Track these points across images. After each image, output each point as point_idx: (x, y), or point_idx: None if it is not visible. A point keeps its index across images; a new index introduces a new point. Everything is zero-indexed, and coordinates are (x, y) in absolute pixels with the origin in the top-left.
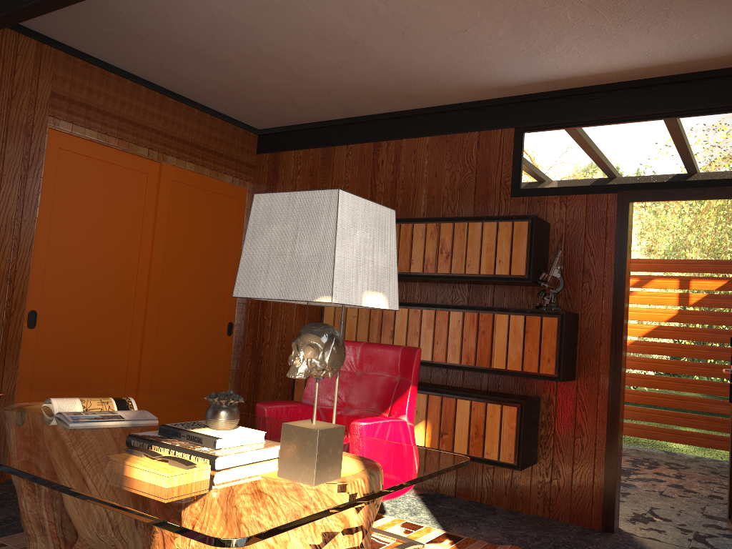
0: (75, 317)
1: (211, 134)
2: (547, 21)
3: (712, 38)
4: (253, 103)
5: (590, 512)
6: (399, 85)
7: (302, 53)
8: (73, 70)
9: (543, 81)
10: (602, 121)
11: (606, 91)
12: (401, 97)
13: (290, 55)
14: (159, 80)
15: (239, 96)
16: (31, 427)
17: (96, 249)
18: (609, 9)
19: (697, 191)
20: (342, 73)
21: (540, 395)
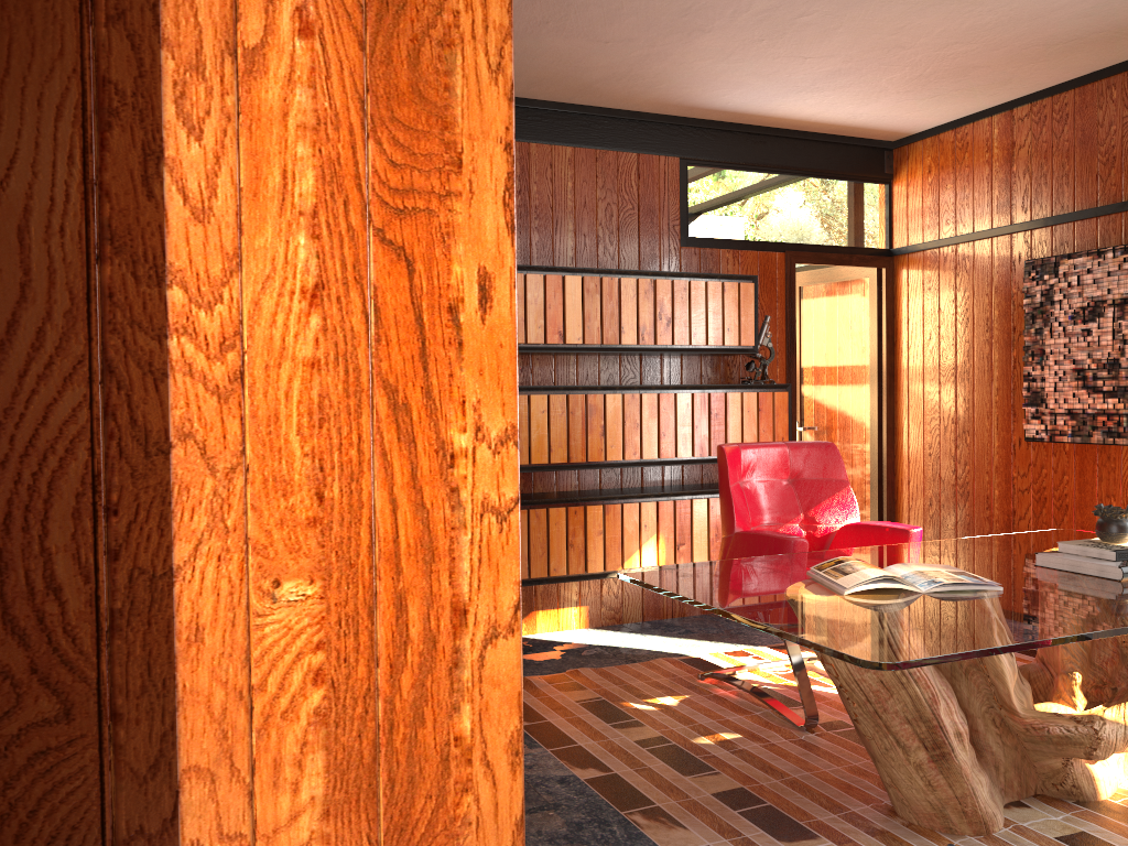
0: None
1: None
2: (871, 74)
3: (911, 118)
4: None
5: None
6: (609, 77)
7: (612, 16)
8: None
9: (737, 112)
10: (766, 168)
11: (771, 135)
12: (572, 87)
13: (595, 12)
14: None
15: None
16: (1026, 599)
17: None
18: (921, 81)
19: (846, 257)
20: (590, 47)
21: None
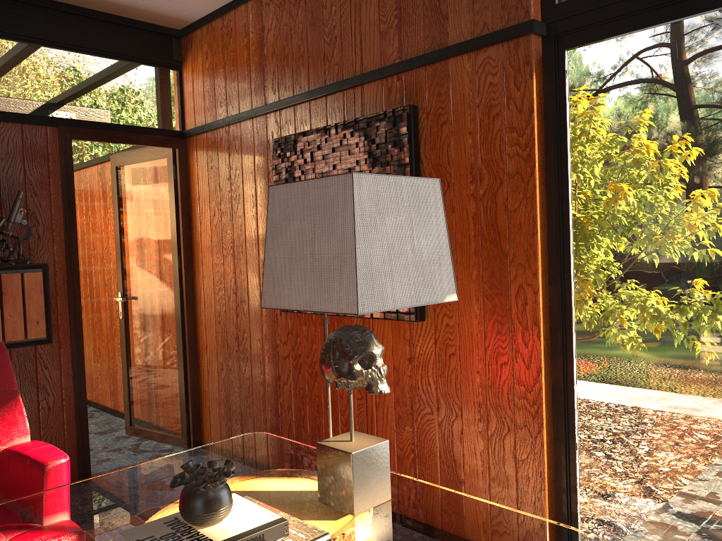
0: None
1: None
2: None
3: None
4: None
5: None
6: None
7: None
8: None
9: None
10: (30, 39)
11: (34, 4)
12: None
13: None
14: None
15: None
16: None
17: None
18: None
19: (134, 136)
20: None
21: None
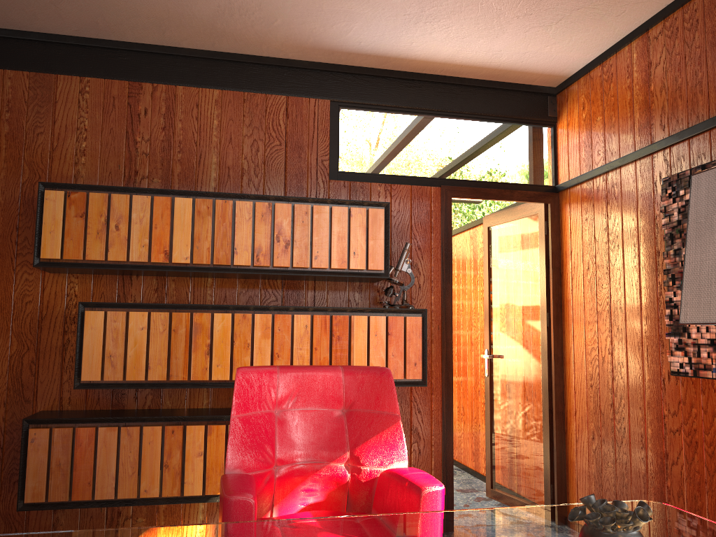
0: None
1: None
2: None
3: (554, 54)
4: None
5: None
6: (219, 12)
7: None
8: None
9: (379, 55)
10: (422, 111)
11: (426, 81)
12: (199, 29)
13: None
14: None
15: None
16: None
17: None
18: None
19: (507, 192)
20: None
21: None
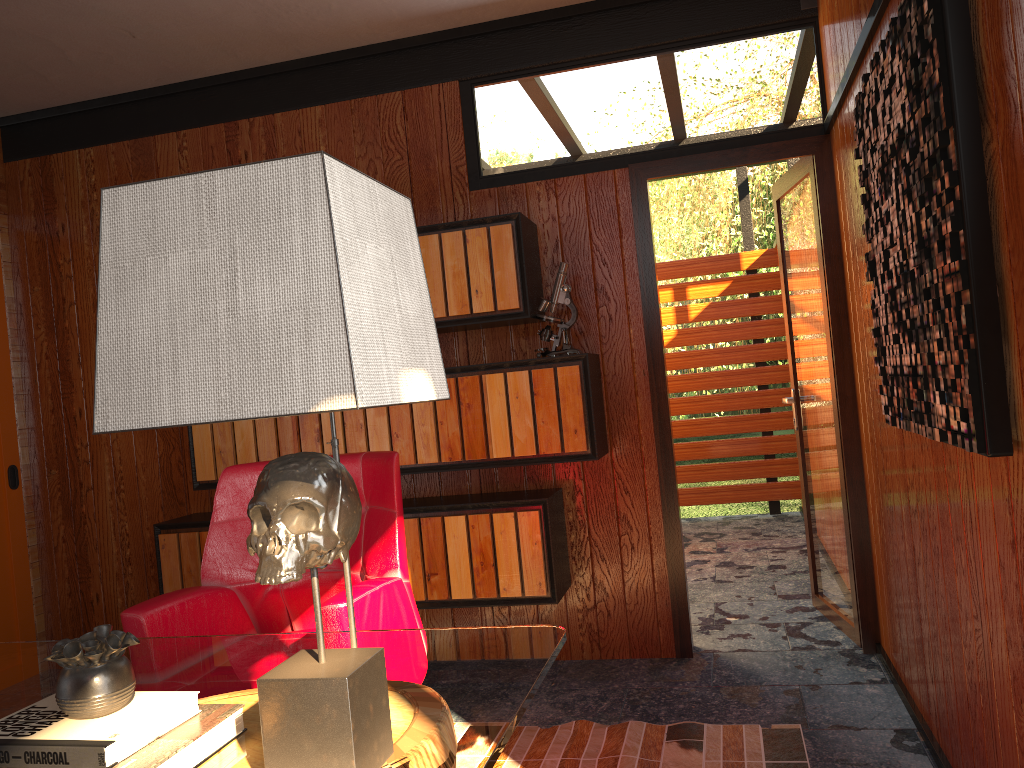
0: None
1: None
2: None
3: None
4: None
5: (657, 636)
6: (262, 17)
7: None
8: None
9: (497, 1)
10: (590, 60)
11: (590, 13)
12: (265, 40)
13: None
14: None
15: None
16: None
17: None
18: None
19: (737, 153)
20: None
21: (562, 484)
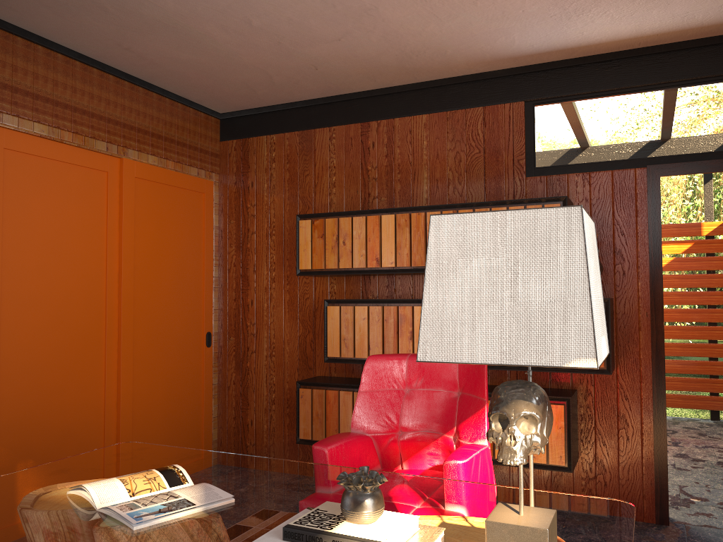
0: (41, 349)
1: (172, 122)
2: None
3: None
4: (222, 84)
5: (642, 506)
6: (400, 58)
7: (298, 24)
8: (14, 51)
9: (560, 49)
10: (622, 90)
11: (626, 58)
12: (396, 72)
13: (284, 26)
14: (114, 60)
15: (208, 76)
16: None
17: (58, 267)
18: None
19: None
20: (338, 46)
21: (577, 387)
